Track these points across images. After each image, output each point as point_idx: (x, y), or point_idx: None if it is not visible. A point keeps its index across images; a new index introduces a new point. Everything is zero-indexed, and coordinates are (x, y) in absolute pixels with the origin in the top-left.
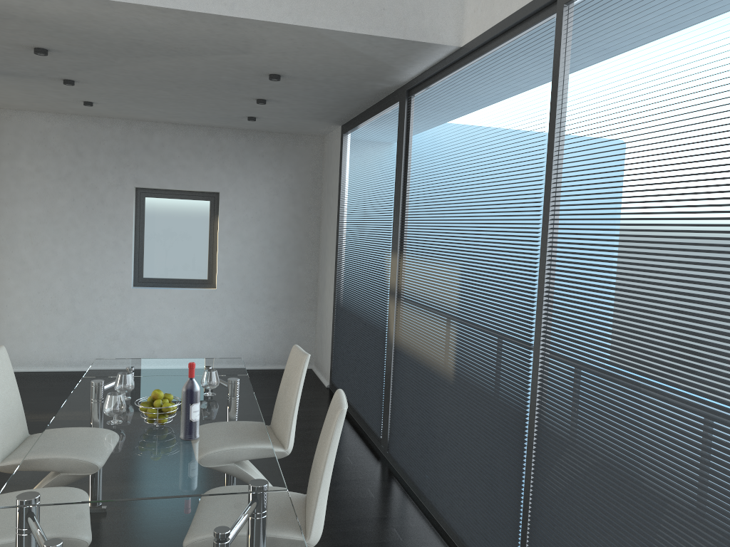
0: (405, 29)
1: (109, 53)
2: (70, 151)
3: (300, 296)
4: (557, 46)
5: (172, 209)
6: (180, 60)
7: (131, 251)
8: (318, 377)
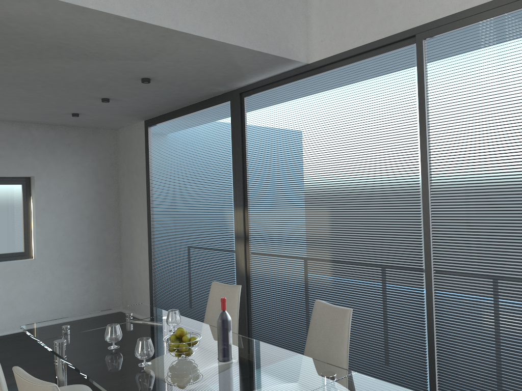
0: (280, 49)
1: (18, 53)
2: None
3: (107, 256)
4: (419, 64)
5: None
6: (79, 63)
7: None
8: None
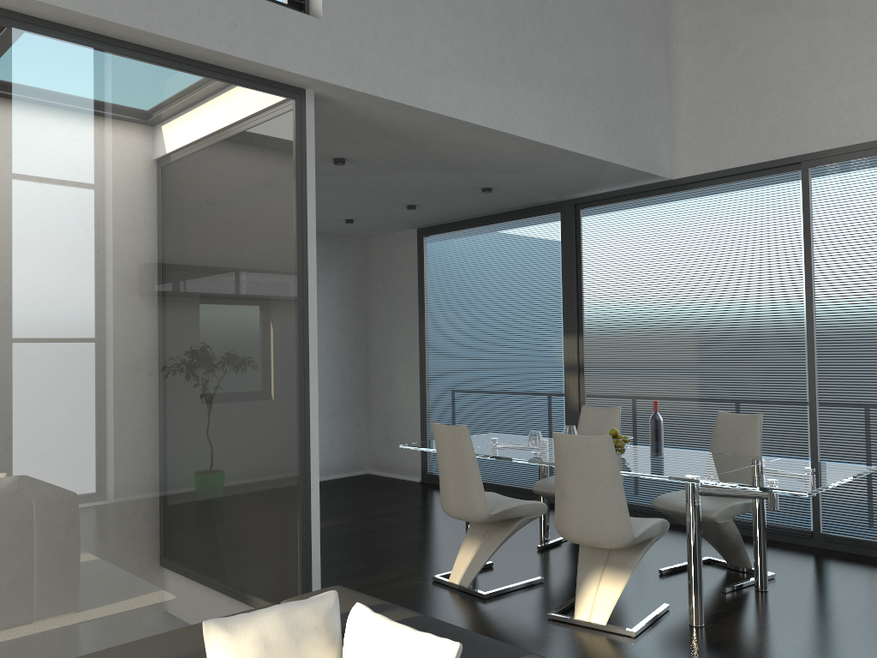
0: (650, 166)
1: (396, 165)
2: None
3: (353, 400)
4: (805, 191)
5: None
6: (442, 174)
7: None
8: (392, 477)
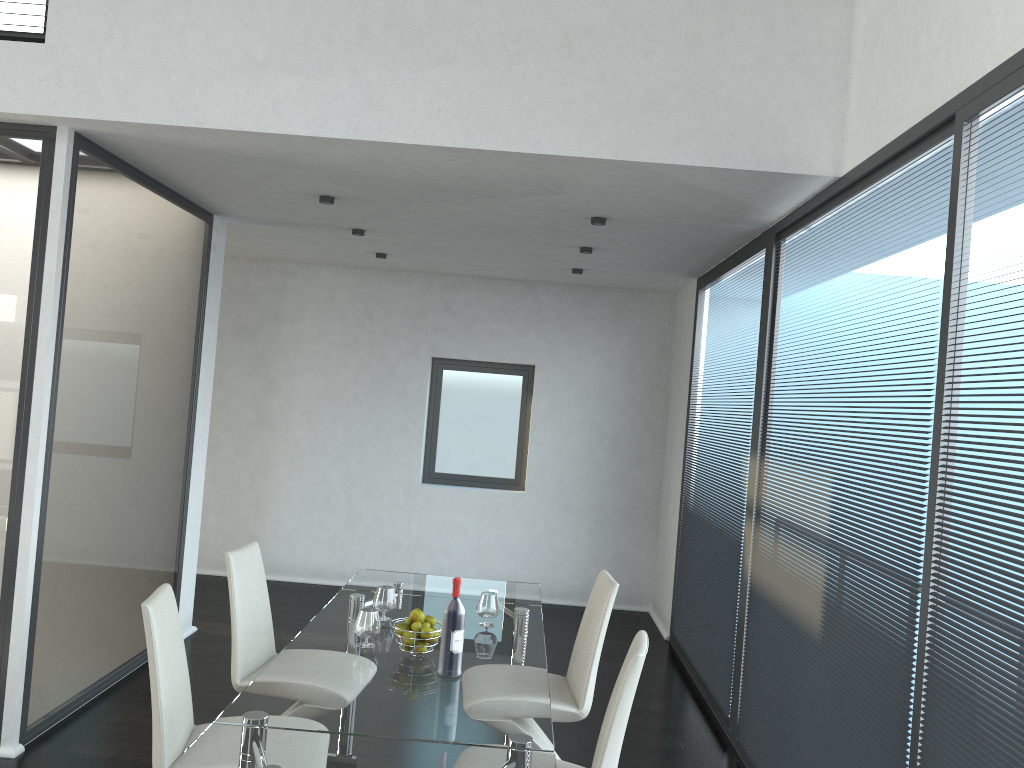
0: (761, 157)
1: (400, 198)
2: (358, 312)
3: (636, 509)
4: (954, 178)
5: (475, 385)
6: (481, 203)
7: (421, 437)
8: (655, 625)
